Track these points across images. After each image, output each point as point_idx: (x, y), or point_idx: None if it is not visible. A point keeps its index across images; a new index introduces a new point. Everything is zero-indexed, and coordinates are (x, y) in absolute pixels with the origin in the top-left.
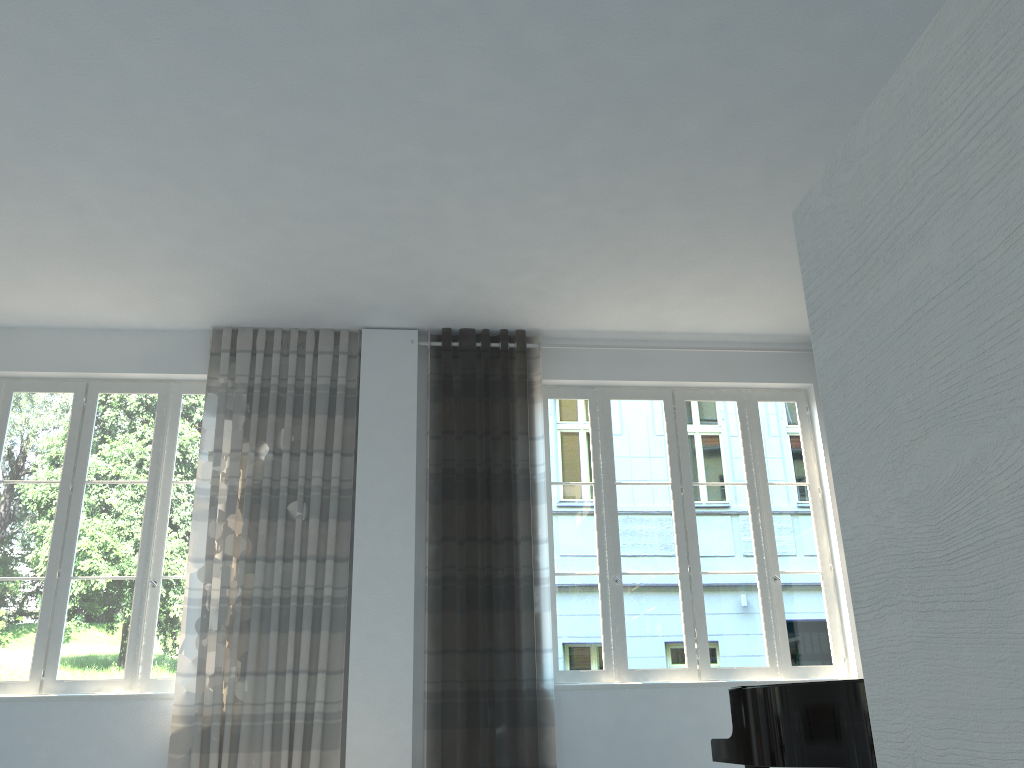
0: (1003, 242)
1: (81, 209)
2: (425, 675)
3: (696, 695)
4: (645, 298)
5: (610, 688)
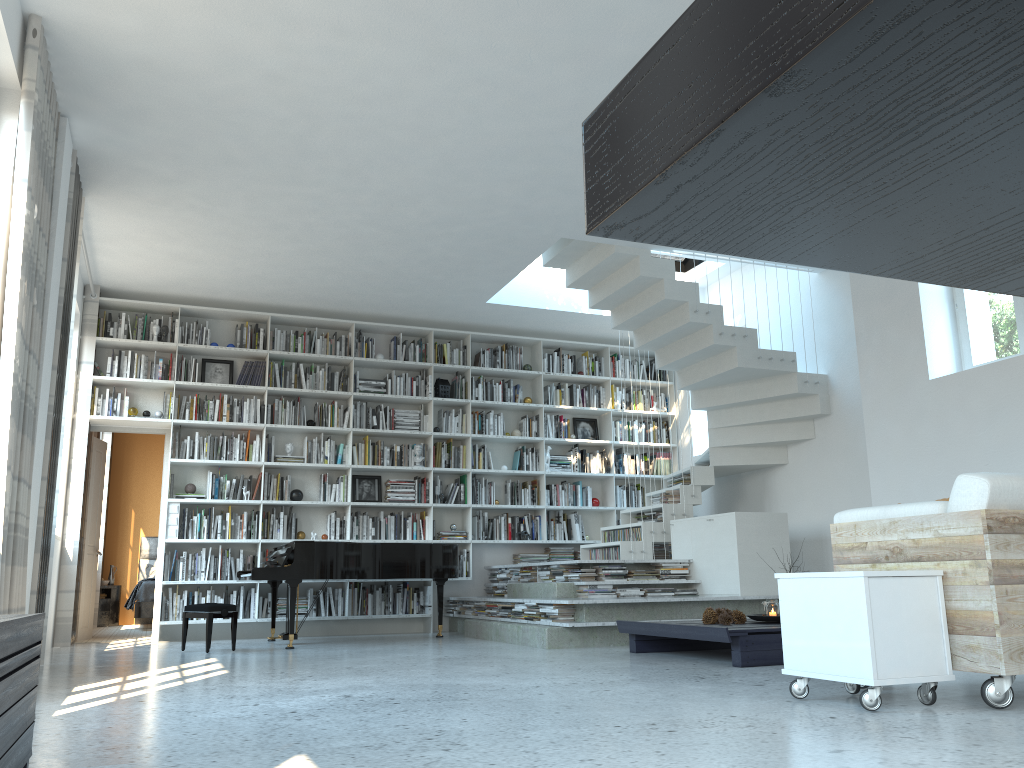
0: (754, 527)
1: (341, 34)
2: (39, 501)
3: None
4: (159, 236)
5: None
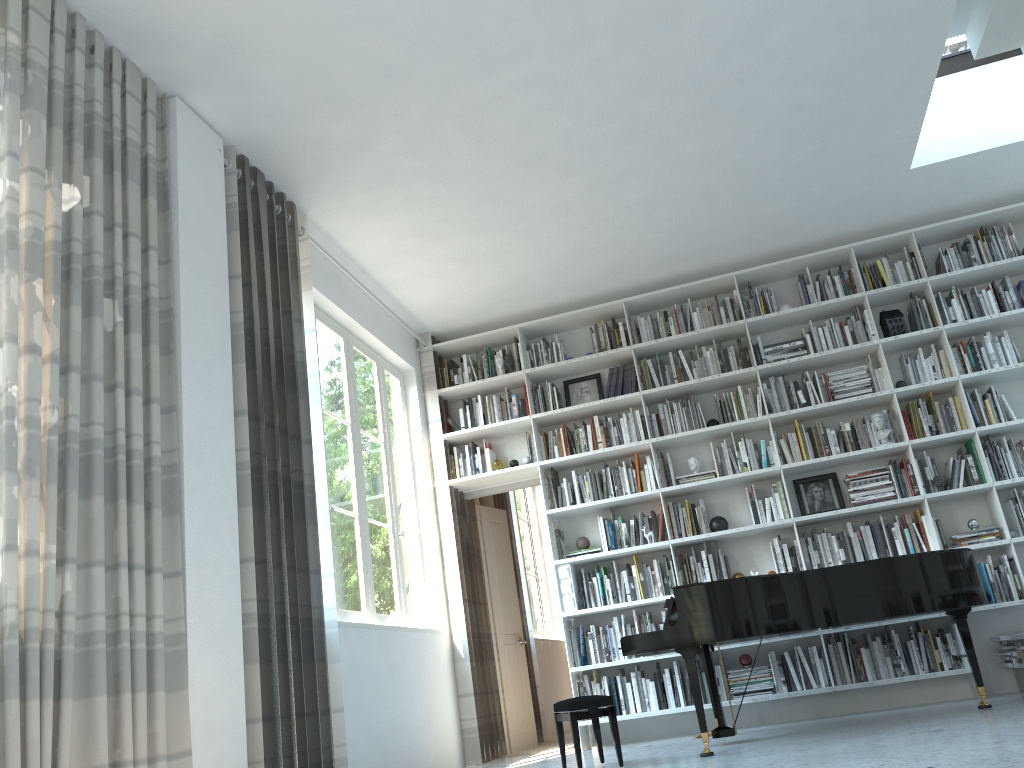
0: None
1: None
2: (248, 591)
3: (384, 638)
4: (424, 237)
5: (345, 626)
